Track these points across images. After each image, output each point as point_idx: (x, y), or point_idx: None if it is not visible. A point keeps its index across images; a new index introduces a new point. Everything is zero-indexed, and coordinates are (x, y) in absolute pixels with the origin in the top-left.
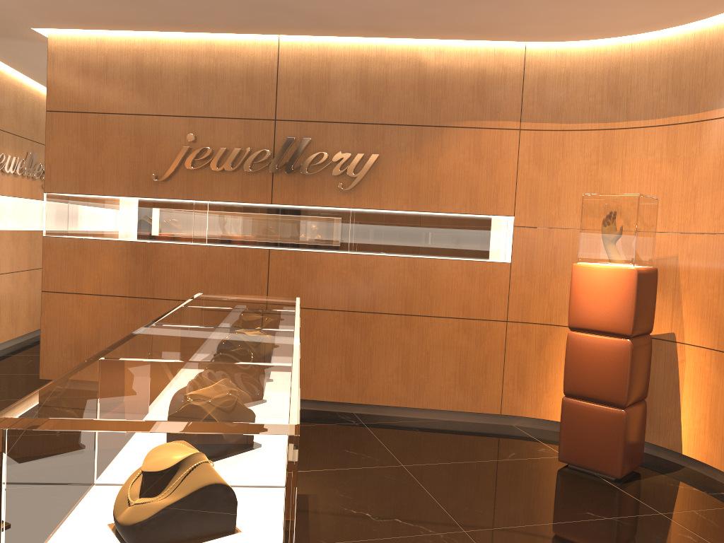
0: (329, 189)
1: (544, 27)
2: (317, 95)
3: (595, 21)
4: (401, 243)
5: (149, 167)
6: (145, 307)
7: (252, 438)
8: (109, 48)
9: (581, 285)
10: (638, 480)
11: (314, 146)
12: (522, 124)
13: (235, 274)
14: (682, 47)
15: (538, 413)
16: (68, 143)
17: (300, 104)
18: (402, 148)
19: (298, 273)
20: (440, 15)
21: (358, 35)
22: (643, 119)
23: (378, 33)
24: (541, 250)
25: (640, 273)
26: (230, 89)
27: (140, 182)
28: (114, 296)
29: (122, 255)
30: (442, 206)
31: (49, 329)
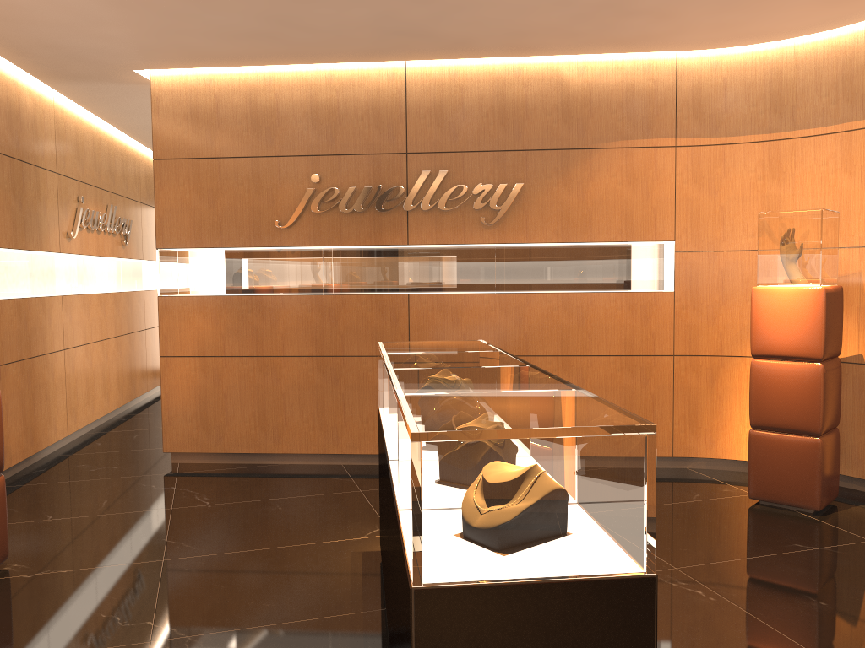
0: (471, 225)
1: (700, 36)
2: (451, 123)
3: (758, 26)
4: (553, 278)
5: (271, 213)
6: (275, 366)
7: (619, 438)
8: (219, 86)
9: (763, 309)
10: (837, 512)
11: (451, 179)
12: (677, 140)
13: (372, 324)
14: (852, 48)
15: (714, 452)
16: (179, 193)
17: (432, 134)
18: (548, 175)
19: (442, 319)
20: (591, 30)
21: (494, 56)
22: (812, 127)
23: (517, 52)
24: (707, 276)
25: (827, 292)
26: (355, 123)
27: (261, 230)
28: (241, 357)
29: (247, 311)
30: (595, 235)
31: (171, 397)
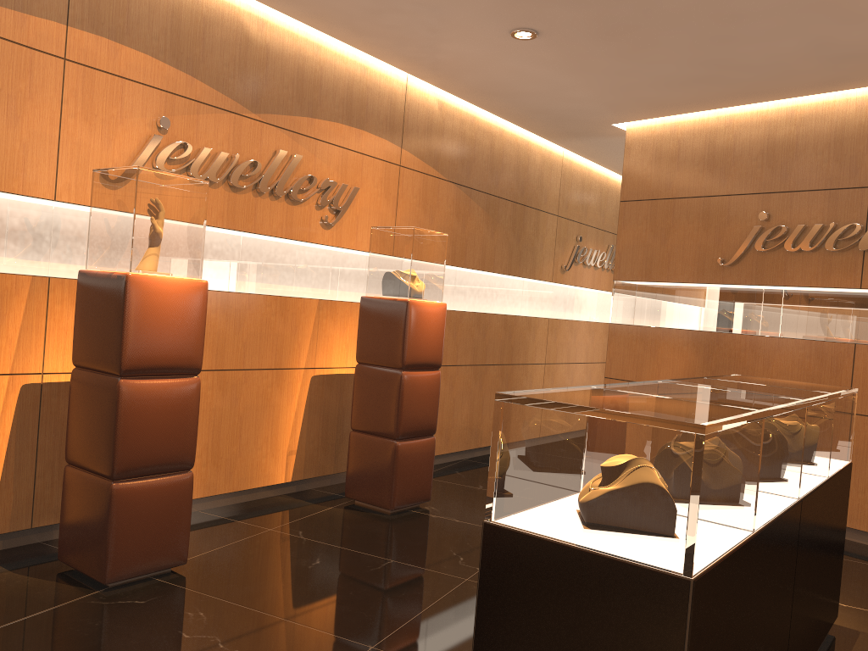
0: None
1: None
2: None
3: None
4: None
5: (715, 251)
6: None
7: (666, 432)
8: (682, 132)
9: None
10: None
11: None
12: None
13: (808, 372)
14: None
15: None
16: (637, 231)
17: None
18: None
19: None
20: None
21: None
22: None
23: None
24: None
25: None
26: (813, 157)
27: (705, 267)
28: None
29: (682, 344)
30: None
31: None
